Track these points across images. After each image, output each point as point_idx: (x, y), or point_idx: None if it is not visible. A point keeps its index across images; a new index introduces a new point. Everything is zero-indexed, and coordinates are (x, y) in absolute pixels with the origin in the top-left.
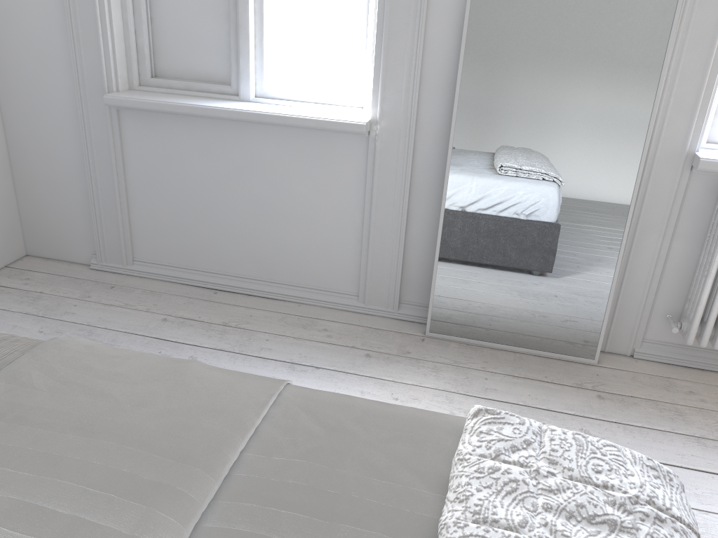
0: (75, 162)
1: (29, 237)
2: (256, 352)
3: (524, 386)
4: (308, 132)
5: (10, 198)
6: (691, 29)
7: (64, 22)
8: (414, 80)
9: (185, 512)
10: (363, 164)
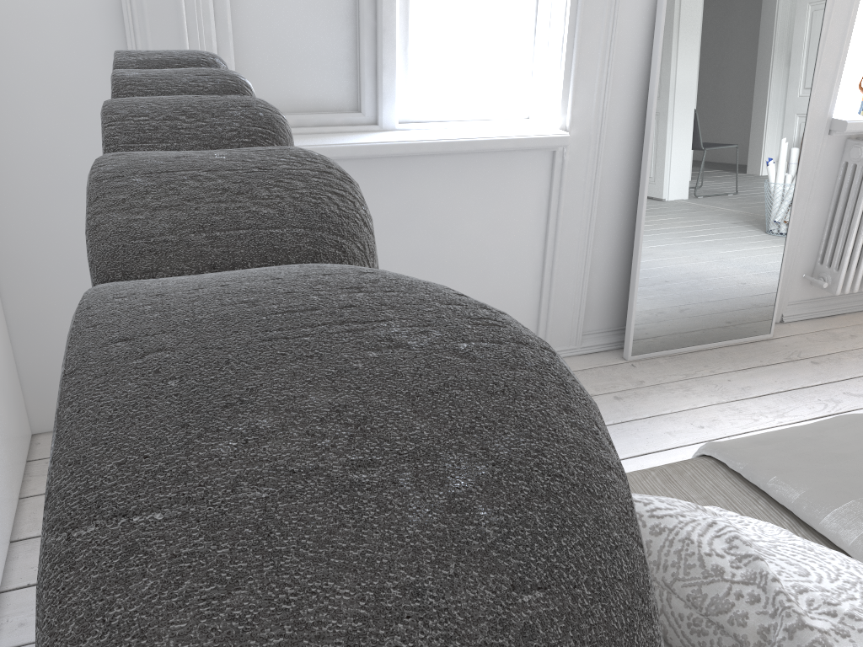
0: None
1: (38, 403)
2: None
3: (761, 375)
4: (483, 156)
5: (9, 349)
6: (835, 2)
7: (116, 45)
8: (607, 78)
9: None
10: (545, 184)
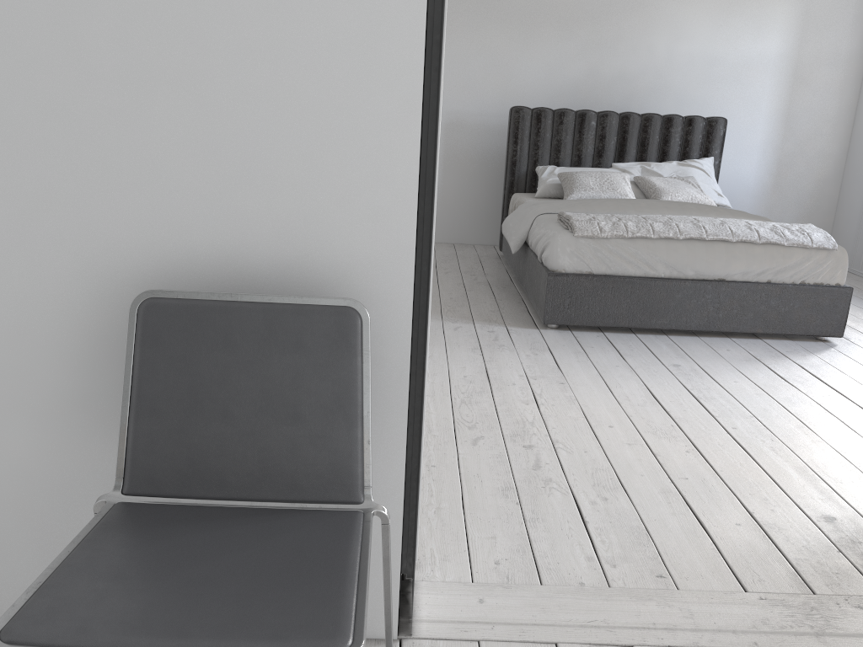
0: (859, 210)
1: None
2: (862, 297)
3: None
4: None
5: (828, 228)
6: None
7: None
8: None
9: (719, 215)
10: None
